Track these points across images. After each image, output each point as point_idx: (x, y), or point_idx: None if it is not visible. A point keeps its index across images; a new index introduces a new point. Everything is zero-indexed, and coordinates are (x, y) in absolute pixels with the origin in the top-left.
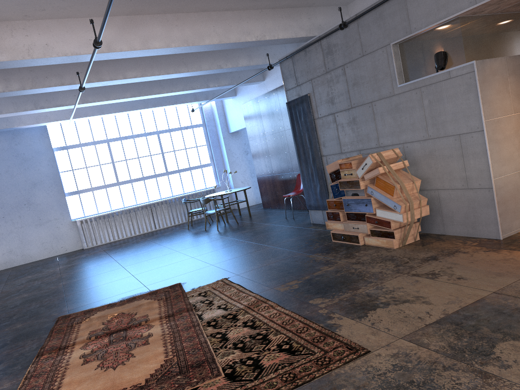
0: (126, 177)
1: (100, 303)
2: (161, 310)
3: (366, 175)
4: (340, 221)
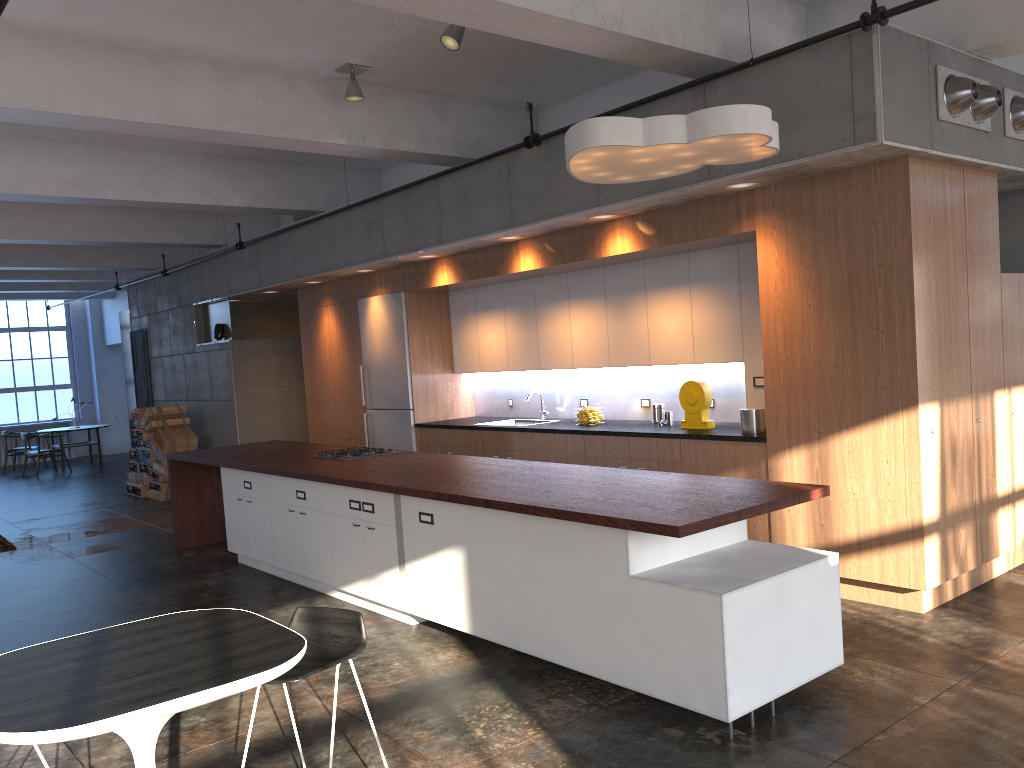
0: None
1: None
2: None
3: (145, 427)
4: (137, 472)
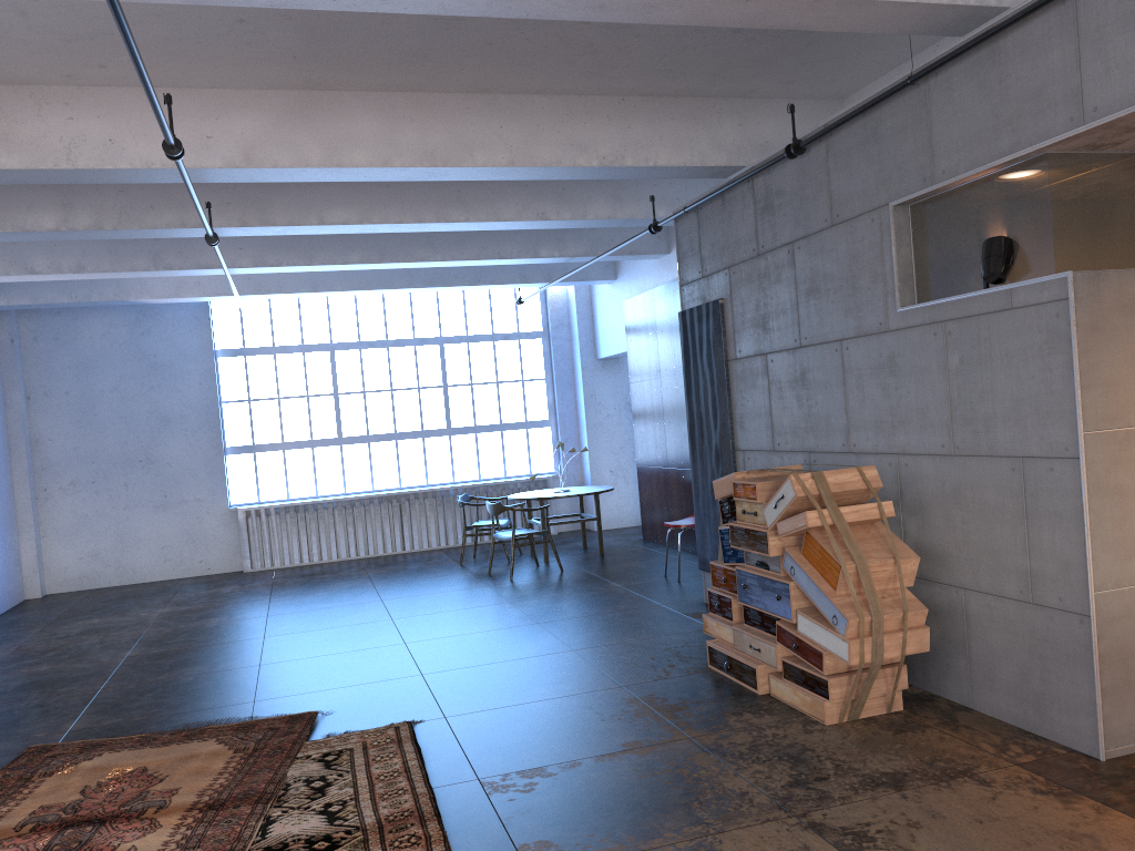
0: (358, 429)
1: (138, 727)
2: (214, 783)
3: (781, 525)
4: (732, 620)
